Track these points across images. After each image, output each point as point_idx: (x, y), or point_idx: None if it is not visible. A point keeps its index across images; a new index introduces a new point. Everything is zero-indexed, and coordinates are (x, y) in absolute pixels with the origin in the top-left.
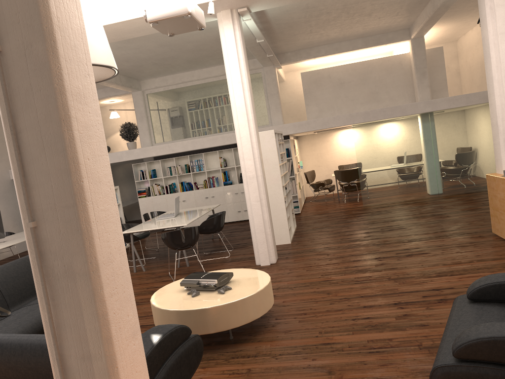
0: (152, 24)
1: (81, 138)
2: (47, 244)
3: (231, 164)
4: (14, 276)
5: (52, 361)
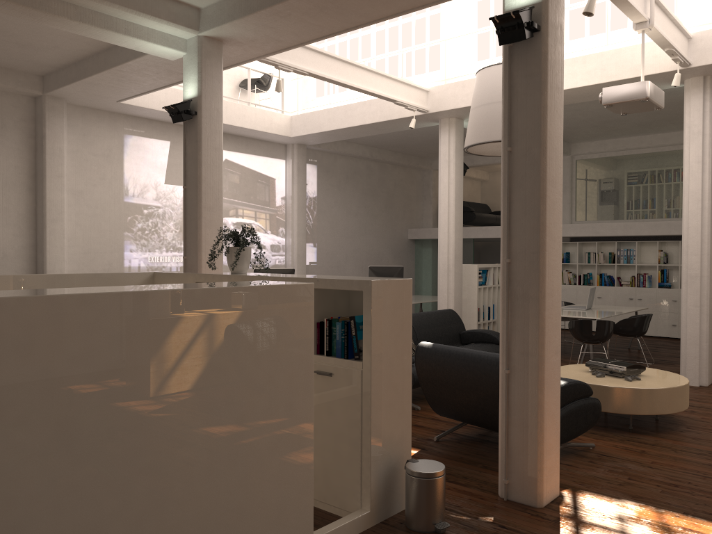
0: (606, 106)
1: (549, 210)
2: (514, 274)
3: (674, 262)
4: (426, 324)
5: (501, 351)
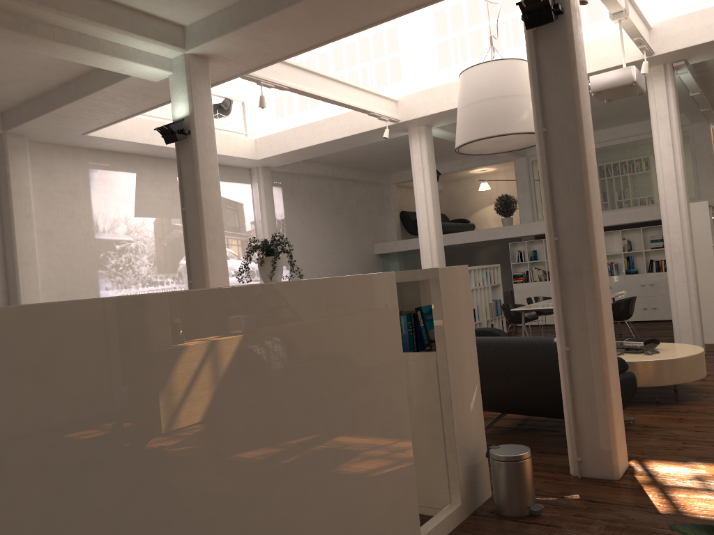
0: (594, 94)
1: (591, 185)
2: (563, 252)
3: (637, 248)
4: None
5: (558, 329)
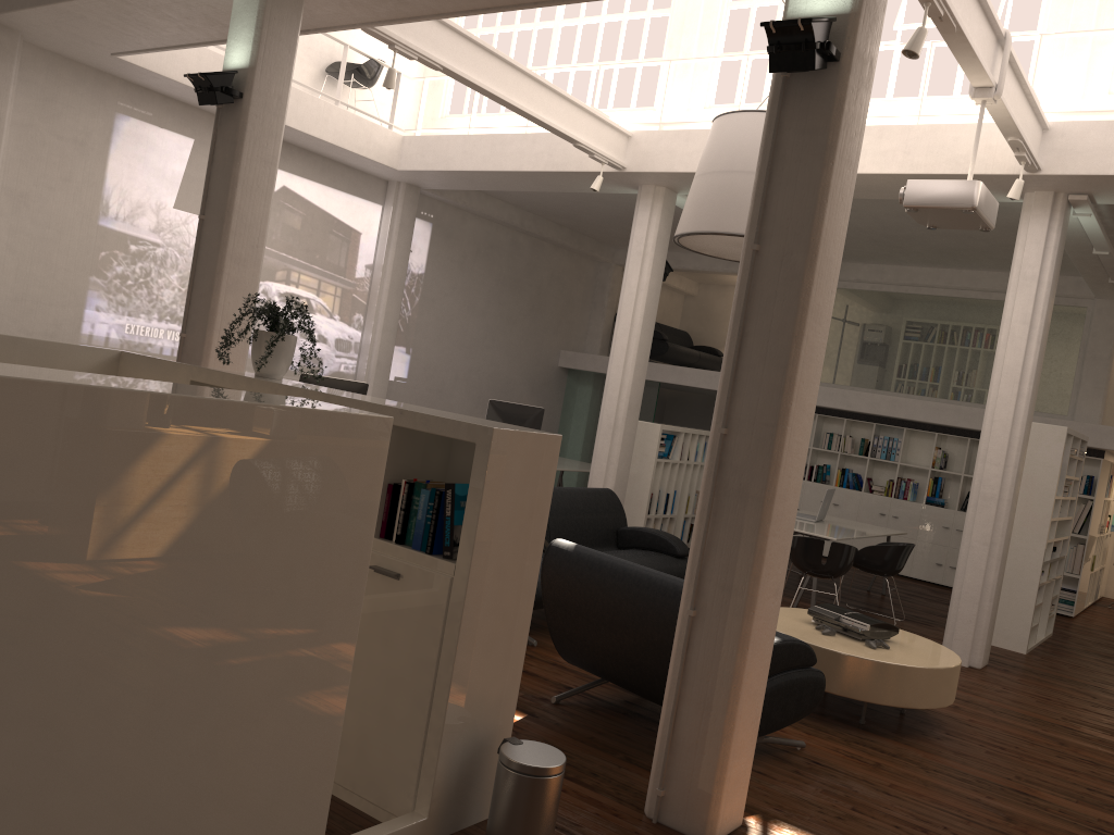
0: (907, 210)
1: (803, 359)
2: (730, 455)
3: (955, 468)
4: (566, 507)
5: (688, 578)
